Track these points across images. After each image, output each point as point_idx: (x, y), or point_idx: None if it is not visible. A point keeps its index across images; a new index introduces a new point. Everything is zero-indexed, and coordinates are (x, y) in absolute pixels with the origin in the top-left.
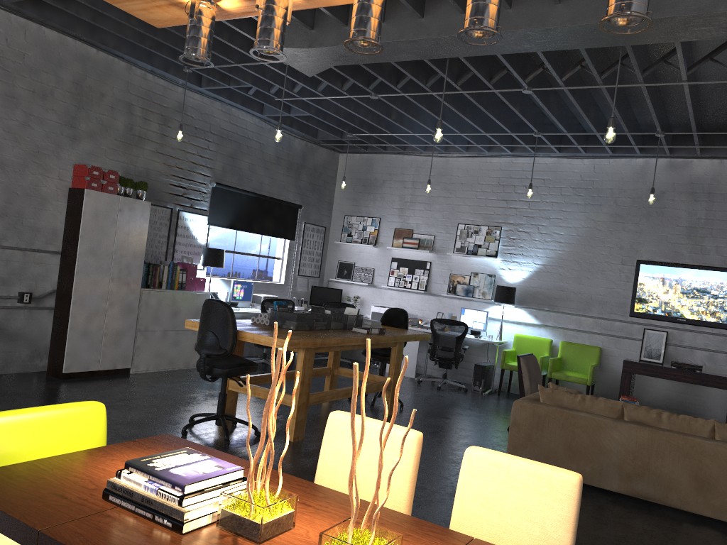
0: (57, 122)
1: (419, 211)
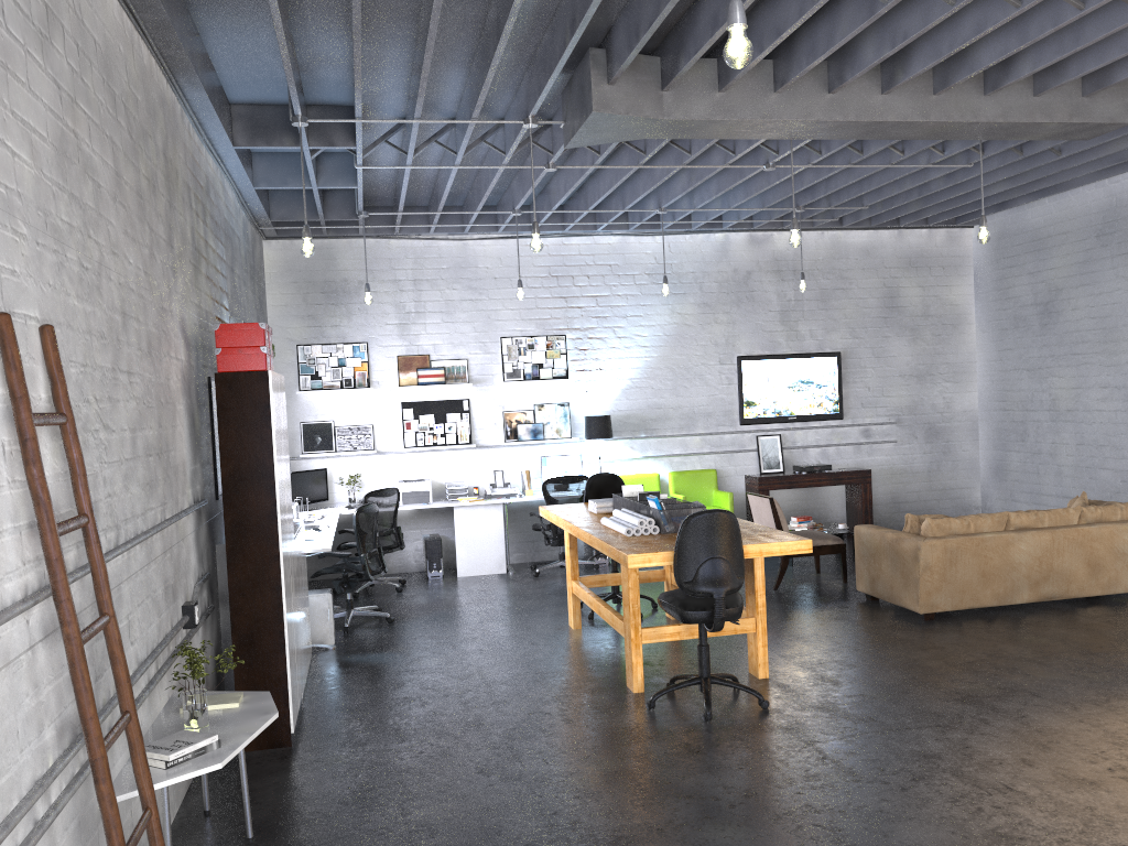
0: (164, 240)
1: (435, 325)
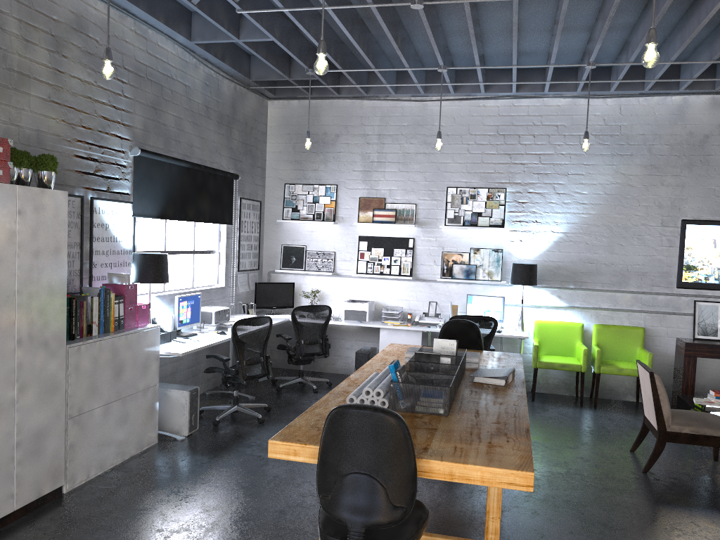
0: None
1: (392, 174)
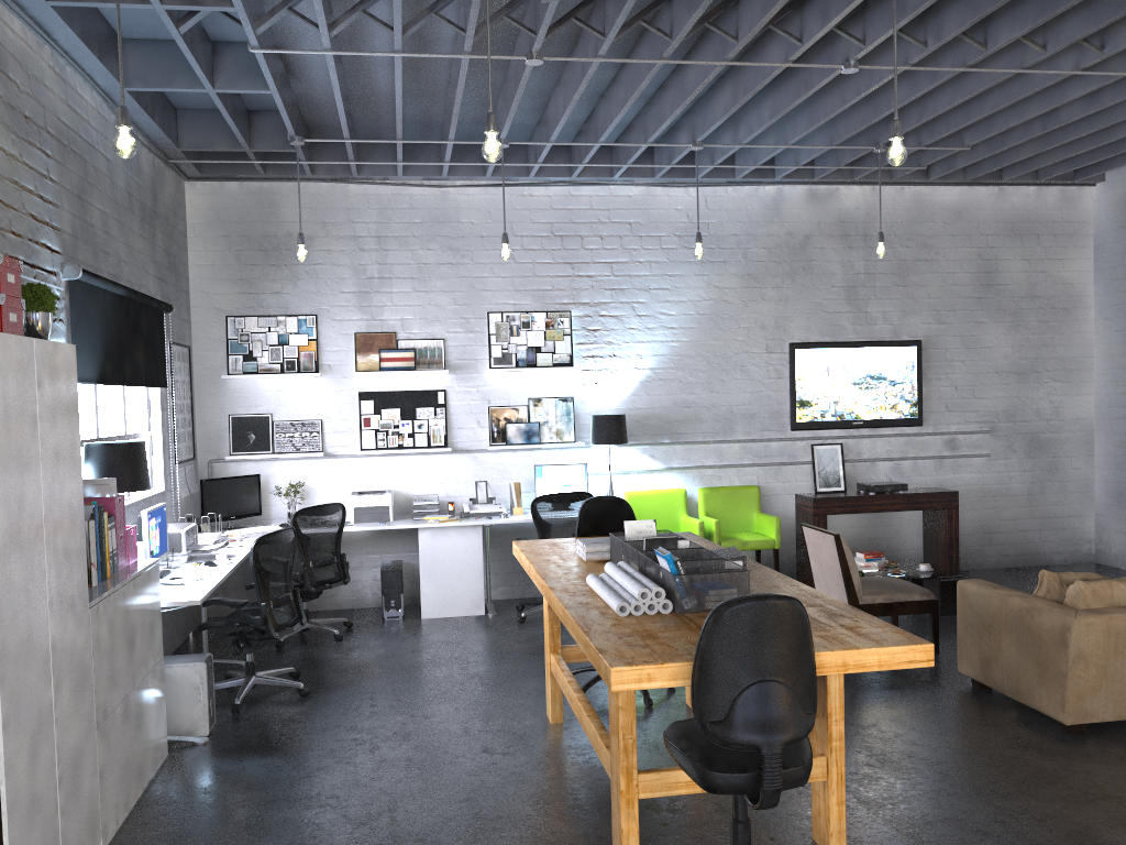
0: None
1: (404, 295)
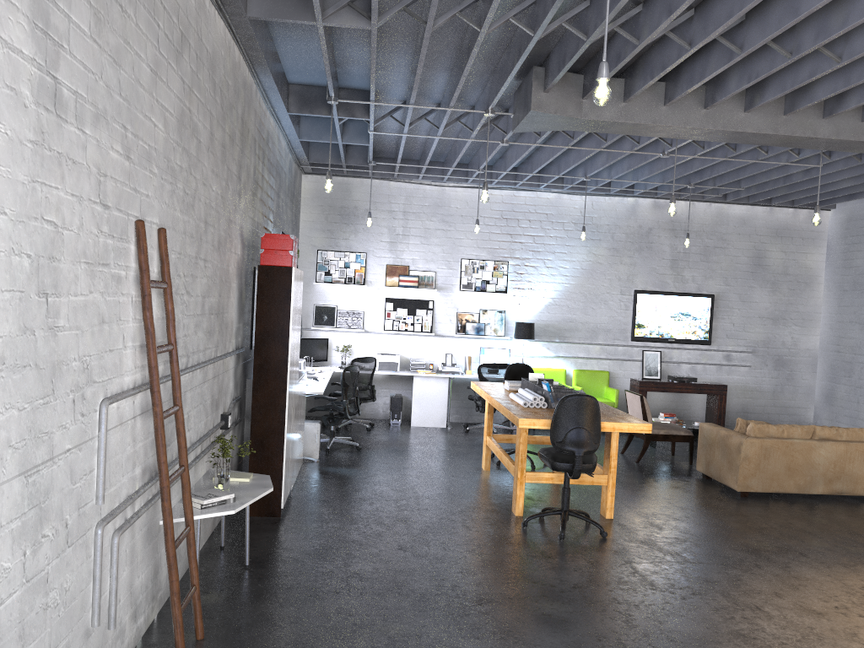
0: (236, 175)
1: (415, 245)
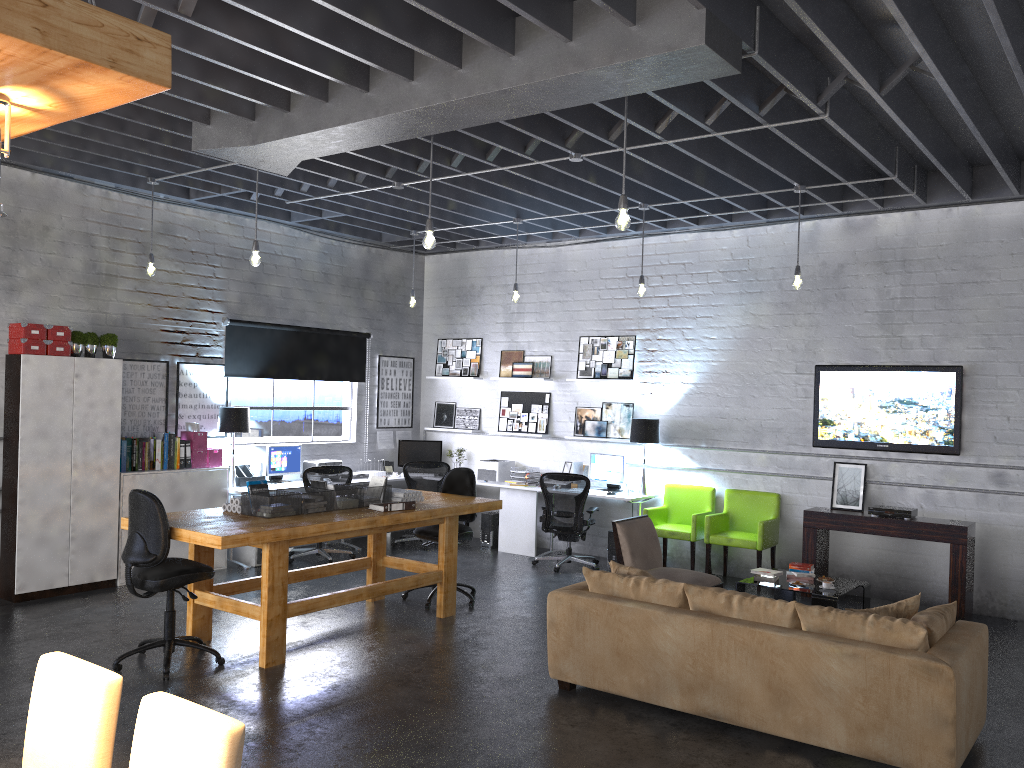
0: None
1: (530, 325)
